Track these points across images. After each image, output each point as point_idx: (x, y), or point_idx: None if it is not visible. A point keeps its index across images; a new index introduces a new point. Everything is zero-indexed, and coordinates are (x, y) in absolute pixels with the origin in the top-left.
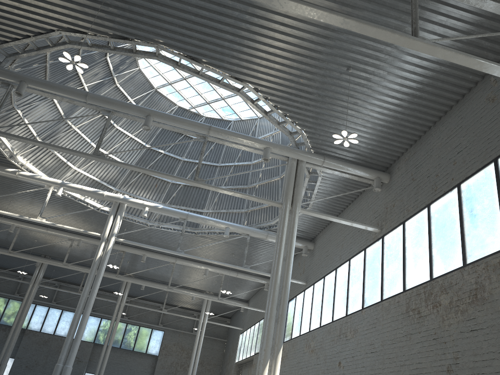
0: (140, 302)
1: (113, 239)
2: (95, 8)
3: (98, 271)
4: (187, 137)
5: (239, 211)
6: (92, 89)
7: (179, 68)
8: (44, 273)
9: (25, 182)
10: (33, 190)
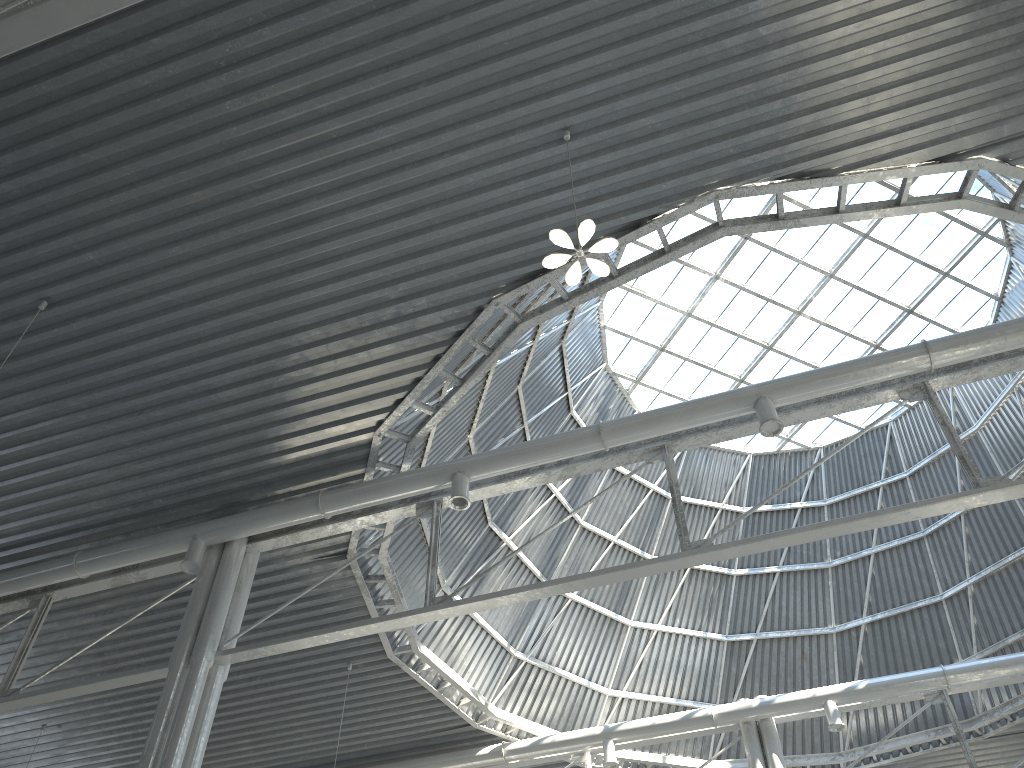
0: None
1: None
2: (551, 187)
3: None
4: (810, 510)
5: None
6: (571, 493)
7: (787, 224)
8: None
9: None
10: None
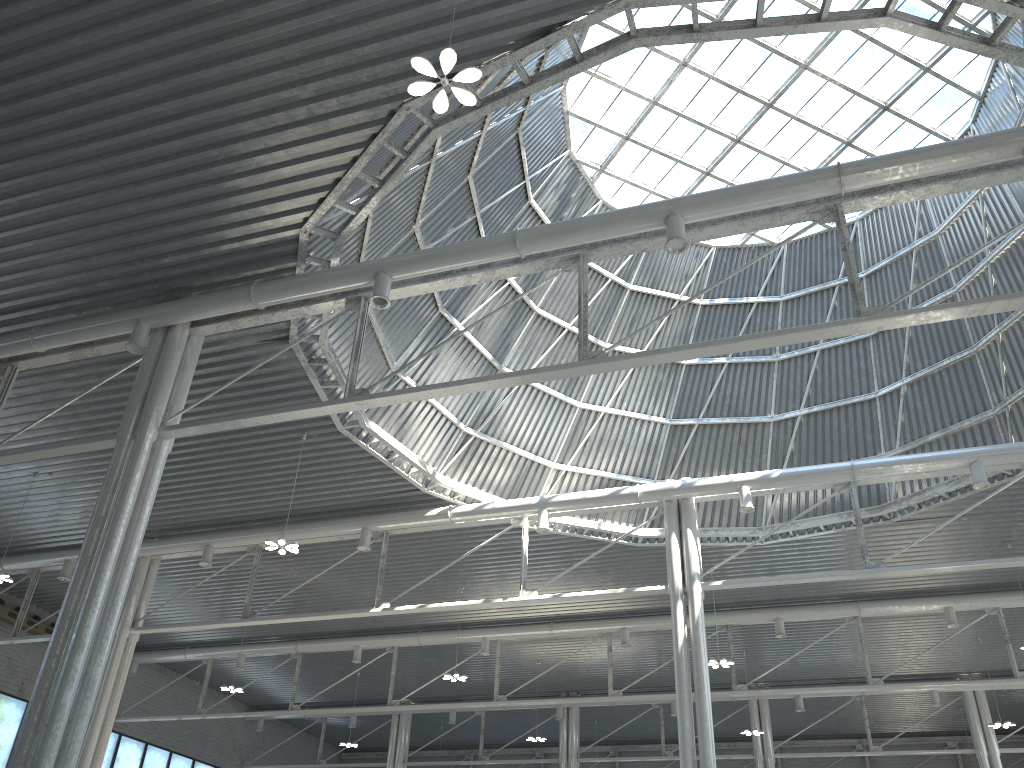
0: (805, 747)
1: (698, 588)
2: None
3: (695, 675)
4: (765, 305)
5: (978, 420)
6: (527, 281)
7: (702, 37)
8: (580, 734)
9: (472, 534)
10: (492, 538)
